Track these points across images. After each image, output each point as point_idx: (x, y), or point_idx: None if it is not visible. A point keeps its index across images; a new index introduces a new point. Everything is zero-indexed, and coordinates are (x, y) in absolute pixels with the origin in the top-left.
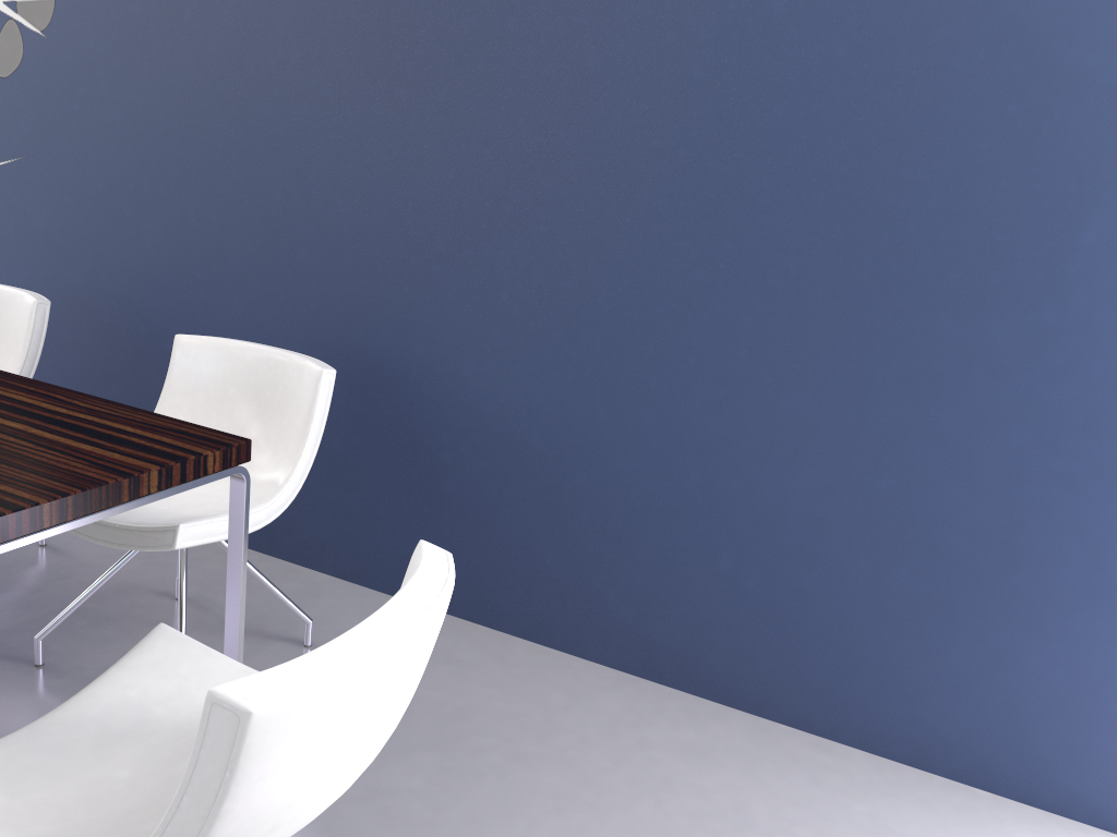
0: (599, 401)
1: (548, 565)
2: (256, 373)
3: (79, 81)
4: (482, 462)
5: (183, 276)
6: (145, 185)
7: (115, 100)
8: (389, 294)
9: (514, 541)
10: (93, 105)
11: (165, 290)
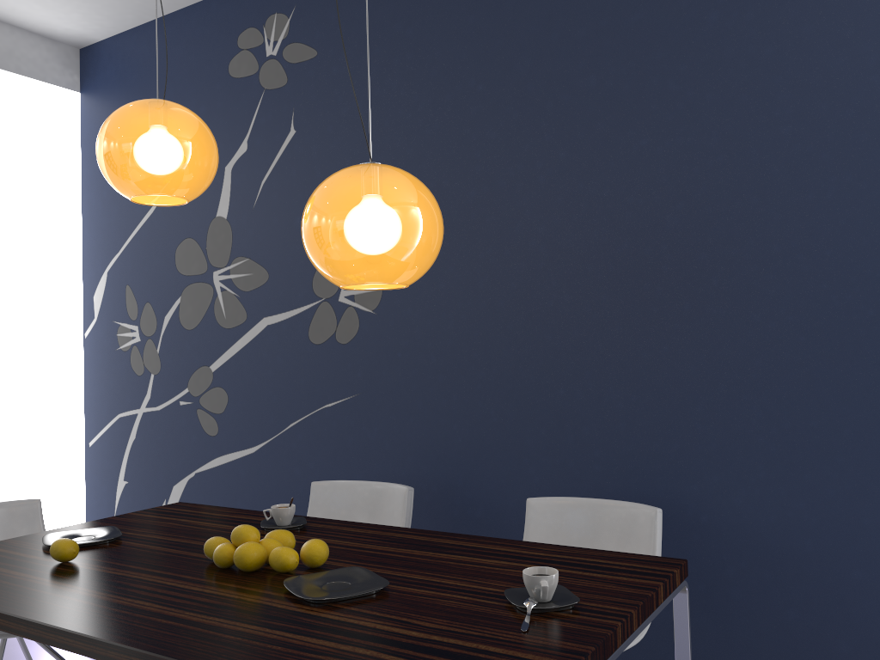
0: (862, 509)
1: (840, 652)
2: (593, 519)
3: (401, 337)
4: (763, 571)
5: (488, 459)
6: (454, 399)
7: (428, 346)
8: (662, 450)
9: (804, 635)
10: (412, 351)
11: (473, 471)
